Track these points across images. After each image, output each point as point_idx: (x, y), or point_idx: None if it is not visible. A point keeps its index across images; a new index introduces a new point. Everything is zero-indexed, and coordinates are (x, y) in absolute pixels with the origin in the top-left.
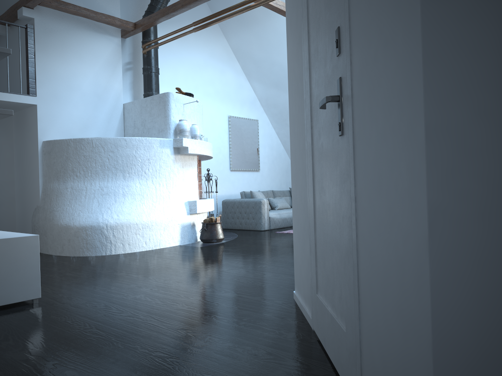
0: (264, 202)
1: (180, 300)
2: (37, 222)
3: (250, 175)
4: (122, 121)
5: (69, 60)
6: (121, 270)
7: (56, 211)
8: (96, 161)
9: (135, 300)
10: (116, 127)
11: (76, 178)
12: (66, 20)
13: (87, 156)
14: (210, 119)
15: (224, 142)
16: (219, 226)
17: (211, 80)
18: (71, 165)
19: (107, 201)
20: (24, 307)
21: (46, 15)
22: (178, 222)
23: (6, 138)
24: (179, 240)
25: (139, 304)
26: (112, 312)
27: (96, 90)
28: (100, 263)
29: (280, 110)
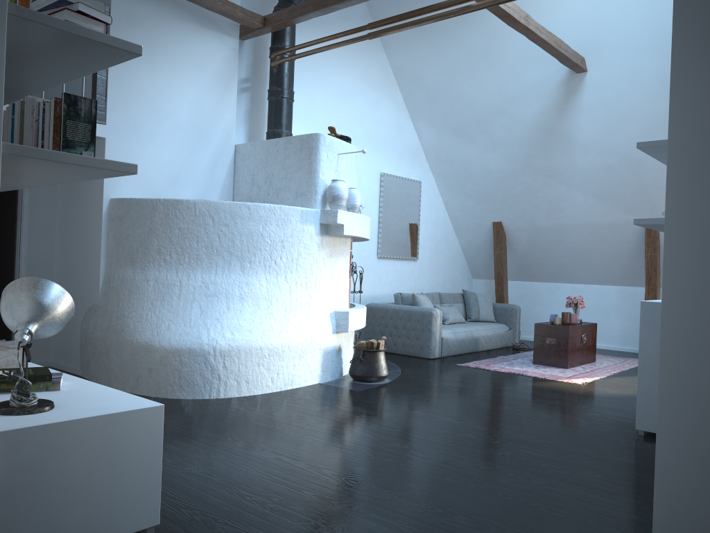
0: (436, 314)
1: None
2: (93, 331)
3: (404, 266)
4: (232, 172)
5: (160, 69)
6: (259, 442)
7: (128, 317)
8: (199, 239)
9: None
10: (222, 182)
11: (163, 265)
12: (160, 3)
13: (184, 229)
14: None
15: (372, 213)
16: (383, 356)
17: (361, 115)
18: (156, 243)
19: (215, 308)
20: None
21: None
22: (320, 346)
23: (46, 187)
24: (319, 375)
25: None
26: None
27: (197, 120)
28: (212, 421)
29: (456, 169)
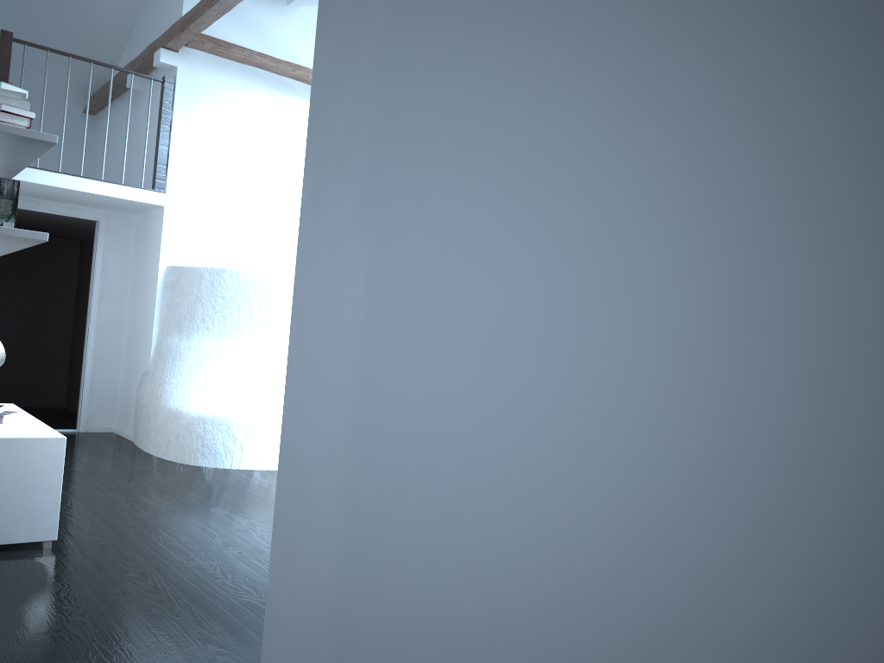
0: None
1: (265, 584)
2: (142, 396)
3: None
4: None
5: (227, 136)
6: (228, 503)
7: (167, 383)
8: (241, 308)
9: (196, 570)
10: (292, 251)
11: (206, 334)
12: (229, 71)
13: (227, 298)
14: None
15: None
16: None
17: None
18: (201, 311)
19: (247, 379)
20: (25, 552)
21: (197, 63)
22: None
23: (119, 254)
24: None
25: (194, 581)
26: (141, 589)
27: (266, 187)
28: (208, 484)
29: None
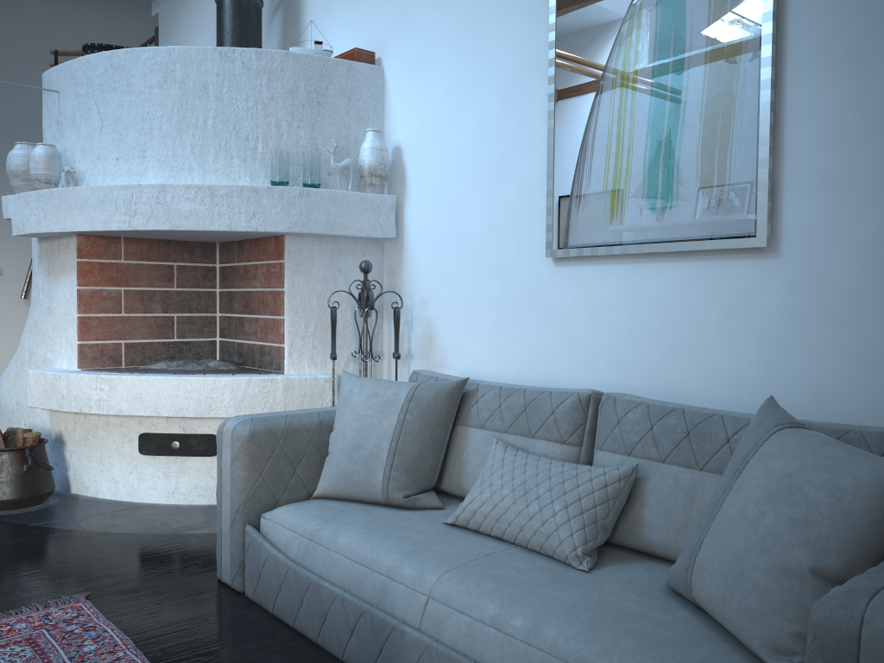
0: (221, 437)
1: None
2: None
3: (691, 282)
4: None
5: None
6: None
7: None
8: None
9: None
10: None
11: None
12: None
13: None
14: (468, 41)
15: (527, 121)
16: None
17: None
18: None
19: None
20: None
21: None
22: (25, 420)
23: None
24: None
25: None
26: None
27: None
28: None
29: None
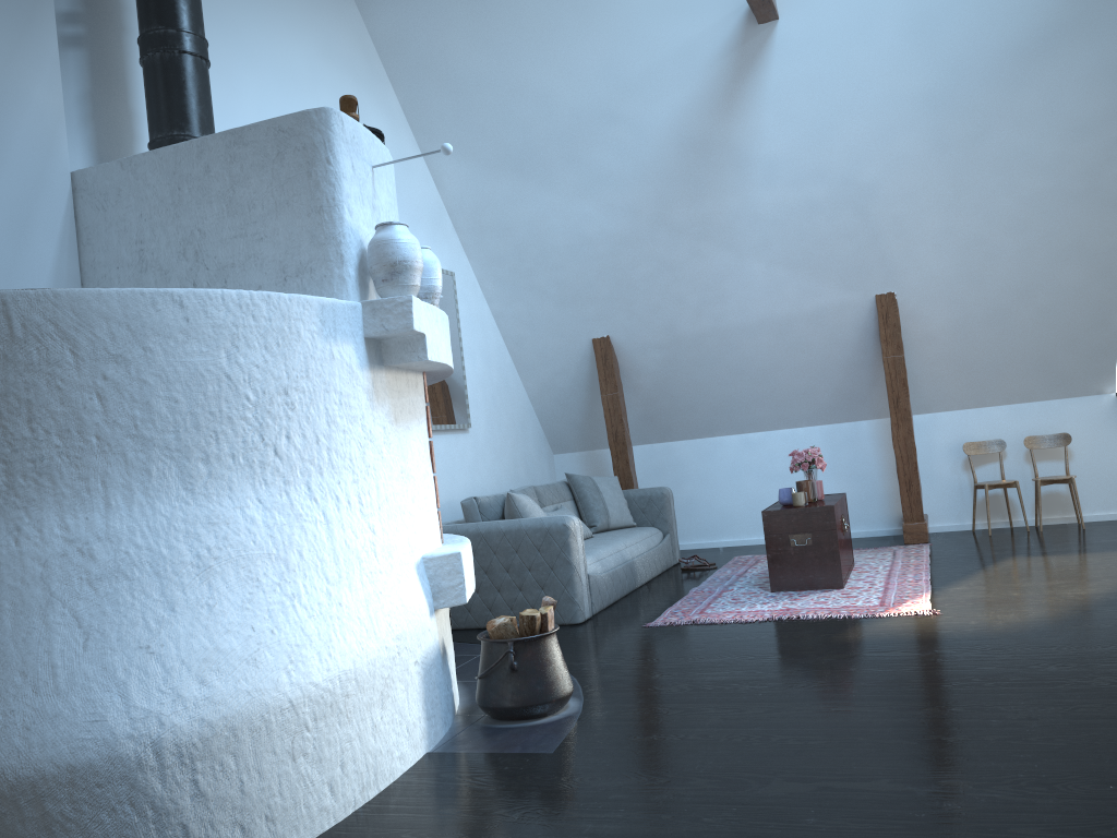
0: (575, 527)
1: None
2: None
3: (451, 444)
4: (73, 243)
5: None
6: None
7: None
8: (37, 410)
9: None
10: (50, 269)
11: None
12: None
13: None
14: None
15: None
16: (558, 645)
17: None
18: None
19: (129, 614)
20: None
21: None
22: (415, 655)
23: None
24: (425, 732)
25: None
26: None
27: None
28: None
29: (519, 243)
